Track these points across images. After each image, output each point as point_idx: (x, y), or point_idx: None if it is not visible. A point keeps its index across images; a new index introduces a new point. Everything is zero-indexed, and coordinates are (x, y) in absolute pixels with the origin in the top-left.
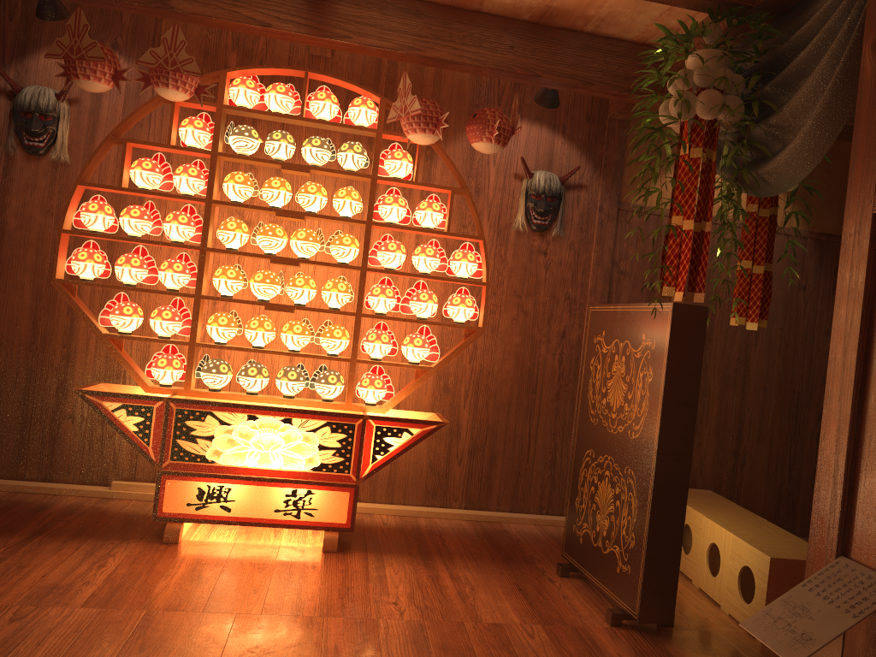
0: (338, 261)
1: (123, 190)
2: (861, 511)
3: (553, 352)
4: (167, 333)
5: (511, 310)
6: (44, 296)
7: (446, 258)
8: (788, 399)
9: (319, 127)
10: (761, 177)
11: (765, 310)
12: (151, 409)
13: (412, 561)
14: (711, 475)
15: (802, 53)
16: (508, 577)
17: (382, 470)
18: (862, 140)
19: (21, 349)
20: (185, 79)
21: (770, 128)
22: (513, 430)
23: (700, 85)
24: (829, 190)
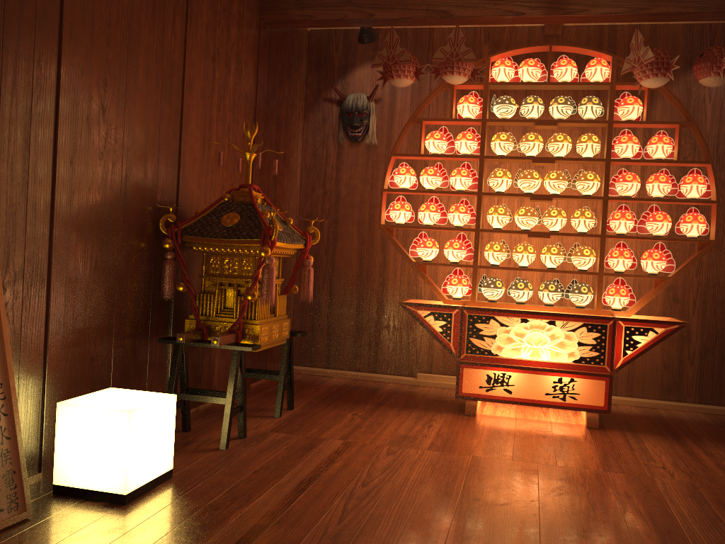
0: (583, 194)
1: (421, 156)
2: None
3: None
4: (456, 259)
5: None
6: (365, 241)
7: (677, 183)
8: None
9: (561, 88)
10: None
11: None
12: (450, 315)
13: (665, 439)
14: None
15: None
16: None
17: (622, 369)
18: None
19: (353, 279)
20: (464, 66)
21: None
22: None
23: None
24: None
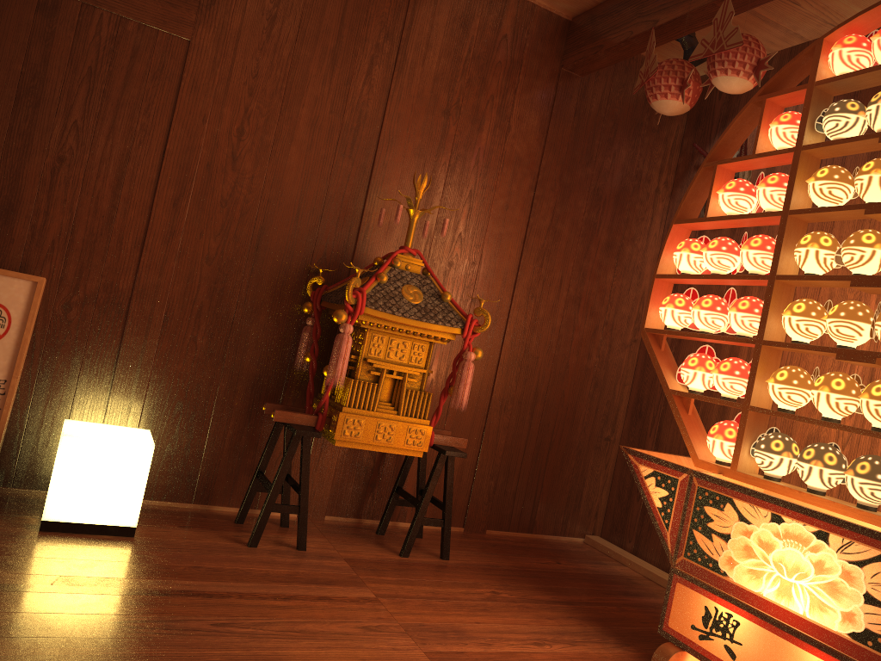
0: None
1: (706, 220)
2: None
3: None
4: (725, 391)
5: None
6: None
7: None
8: None
9: None
10: None
11: None
12: (675, 482)
13: None
14: None
15: None
16: None
17: None
18: None
19: None
20: (732, 58)
21: None
22: None
23: None
24: None
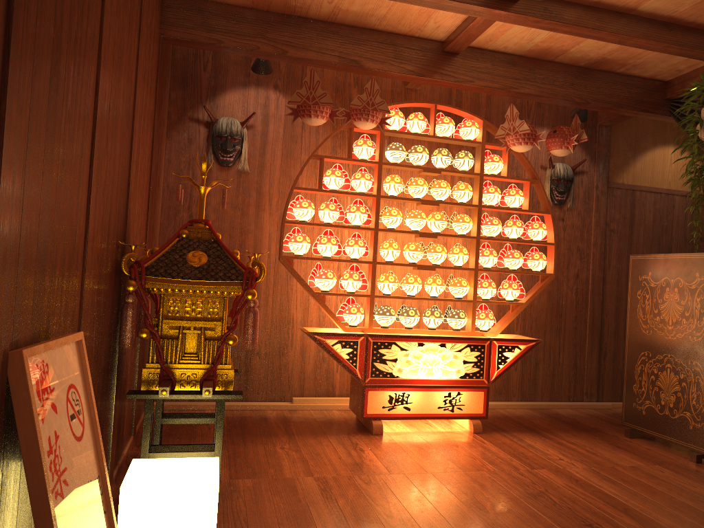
0: (459, 233)
1: (323, 191)
2: None
3: (571, 288)
4: (354, 289)
5: None
6: None
7: (525, 228)
8: None
9: (441, 141)
10: None
11: None
12: (357, 342)
13: (533, 435)
14: None
15: None
16: (600, 440)
17: None
18: None
19: None
20: (377, 115)
21: None
22: (549, 344)
23: None
24: None
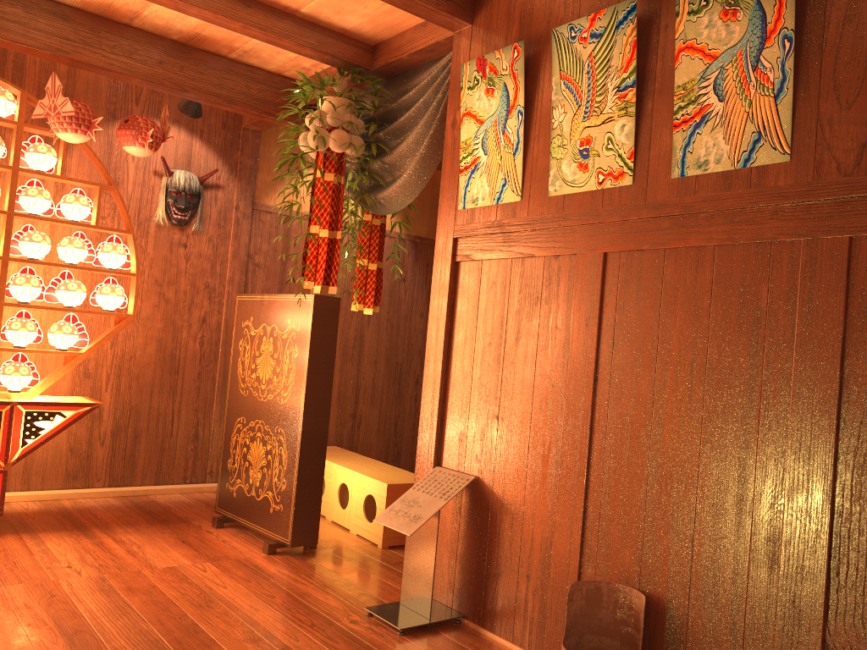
0: None
1: None
2: (448, 434)
3: (194, 336)
4: None
5: (152, 298)
6: None
7: (94, 250)
8: (393, 369)
9: None
10: (378, 201)
11: (378, 298)
12: None
13: (71, 534)
14: (334, 435)
15: (406, 114)
16: (169, 534)
17: None
18: (446, 187)
19: None
20: None
21: (384, 165)
22: (157, 409)
23: (332, 125)
24: (422, 202)
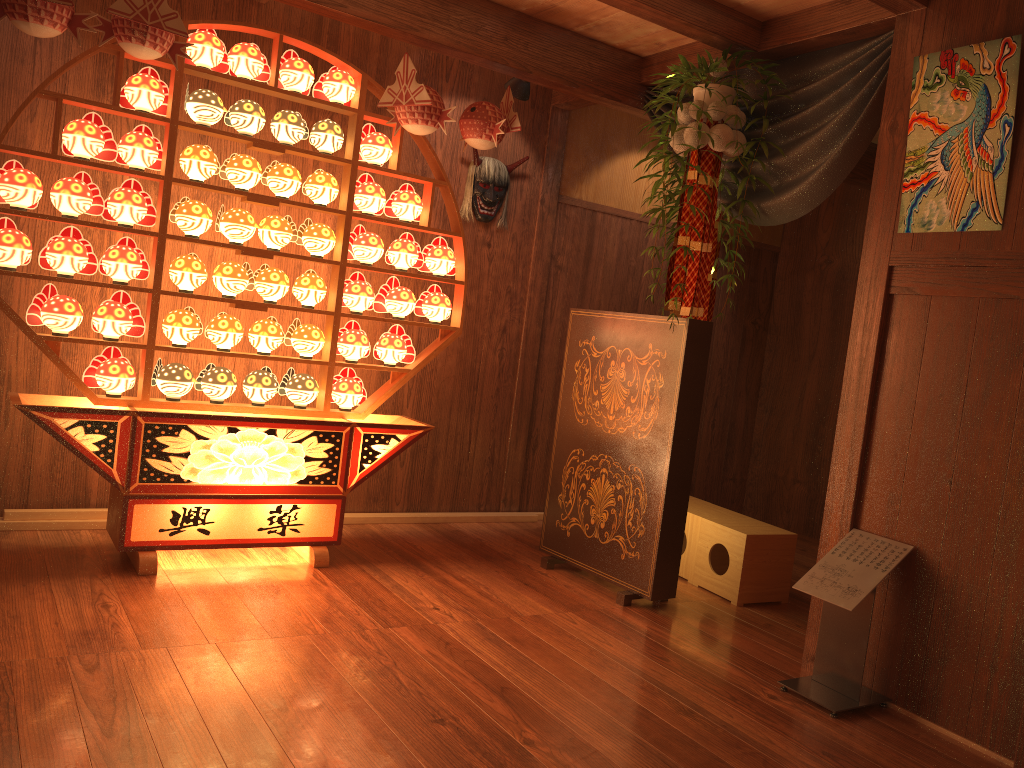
0: (313, 254)
1: (60, 159)
2: (871, 494)
3: (494, 348)
4: (118, 334)
5: None
6: None
7: (422, 254)
8: None
9: (290, 99)
10: (762, 210)
11: (710, 314)
12: (115, 425)
13: (408, 568)
14: None
15: (810, 109)
16: (505, 574)
17: None
18: (879, 204)
19: None
20: (164, 37)
21: (772, 167)
22: (455, 429)
23: (713, 119)
24: None
